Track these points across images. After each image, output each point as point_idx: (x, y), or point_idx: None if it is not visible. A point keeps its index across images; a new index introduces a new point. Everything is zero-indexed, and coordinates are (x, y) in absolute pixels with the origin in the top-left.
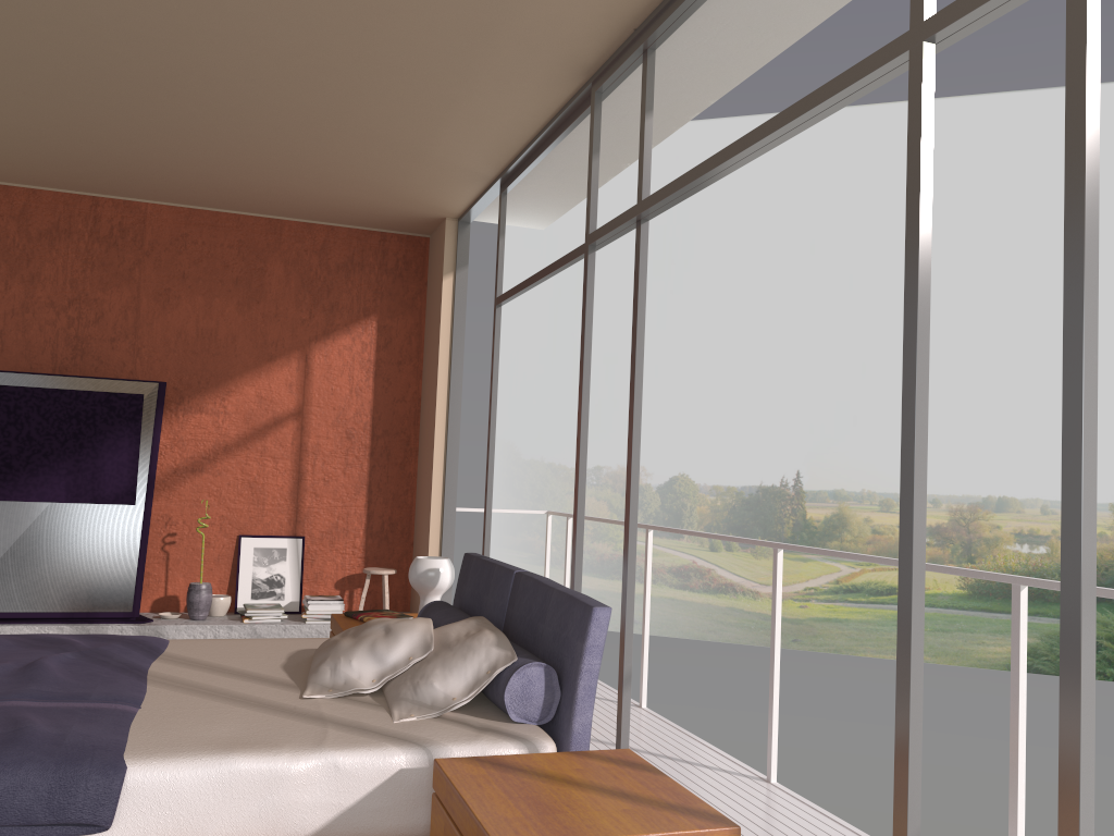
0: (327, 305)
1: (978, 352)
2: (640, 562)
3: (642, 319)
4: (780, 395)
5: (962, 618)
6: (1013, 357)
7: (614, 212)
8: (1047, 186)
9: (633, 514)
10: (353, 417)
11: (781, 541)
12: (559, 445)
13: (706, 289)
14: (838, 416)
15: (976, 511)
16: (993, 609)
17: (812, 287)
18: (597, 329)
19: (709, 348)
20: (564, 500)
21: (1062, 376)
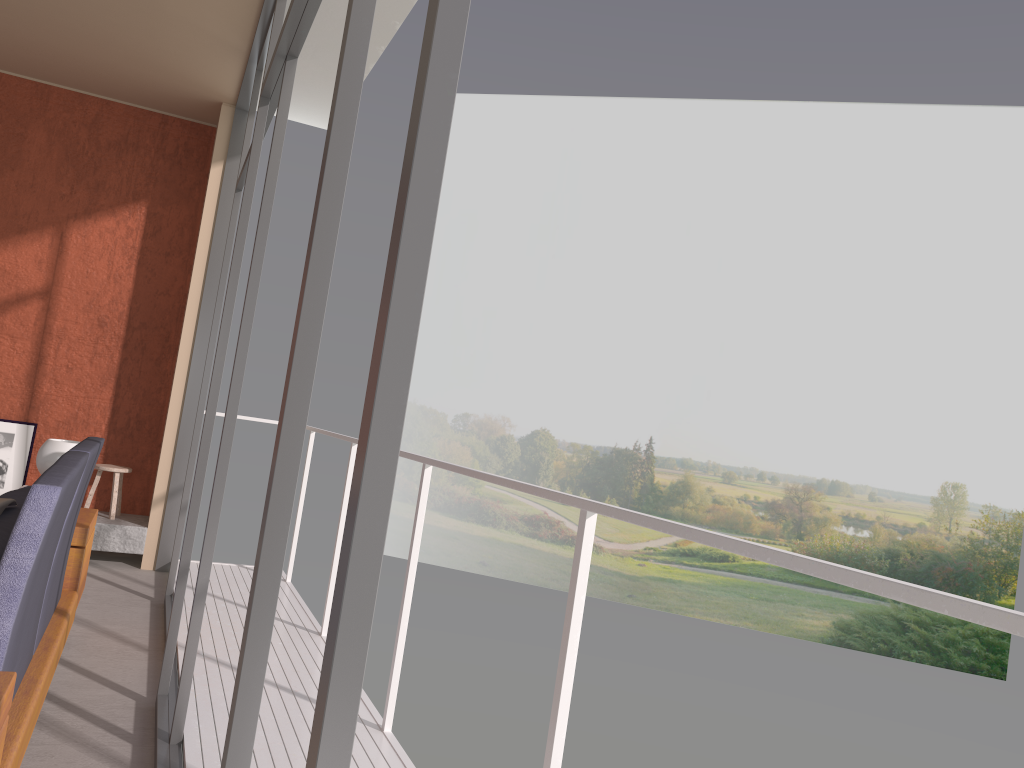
0: (93, 183)
1: (828, 343)
2: (495, 508)
3: (274, 172)
4: (643, 364)
5: (785, 590)
6: (859, 351)
7: (508, 175)
8: (908, 195)
9: (234, 400)
10: (108, 304)
11: (628, 501)
12: (432, 390)
13: (586, 256)
14: (693, 389)
15: (810, 491)
16: (815, 584)
17: (683, 266)
18: (480, 283)
19: (582, 313)
20: (430, 442)
21: (902, 373)
